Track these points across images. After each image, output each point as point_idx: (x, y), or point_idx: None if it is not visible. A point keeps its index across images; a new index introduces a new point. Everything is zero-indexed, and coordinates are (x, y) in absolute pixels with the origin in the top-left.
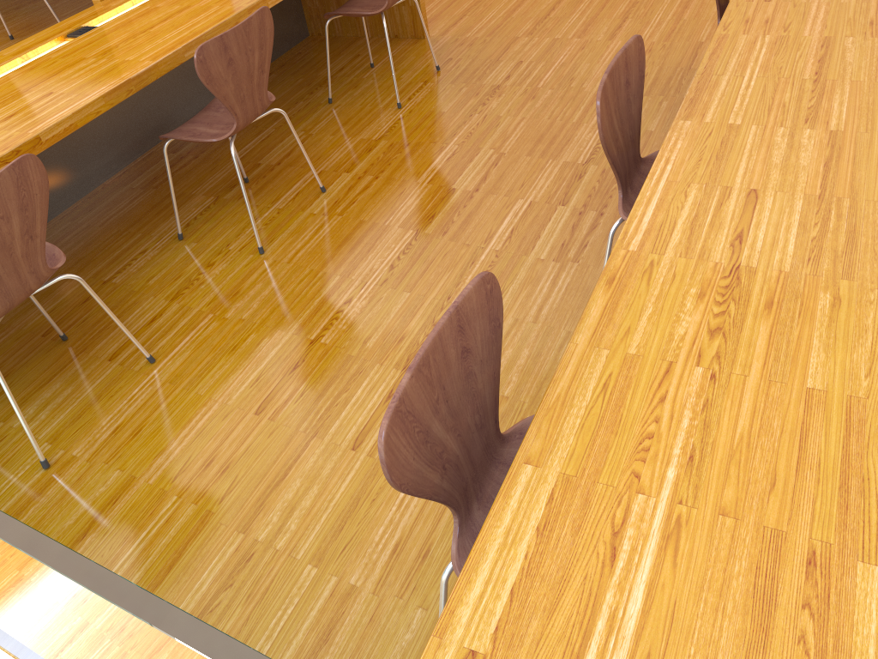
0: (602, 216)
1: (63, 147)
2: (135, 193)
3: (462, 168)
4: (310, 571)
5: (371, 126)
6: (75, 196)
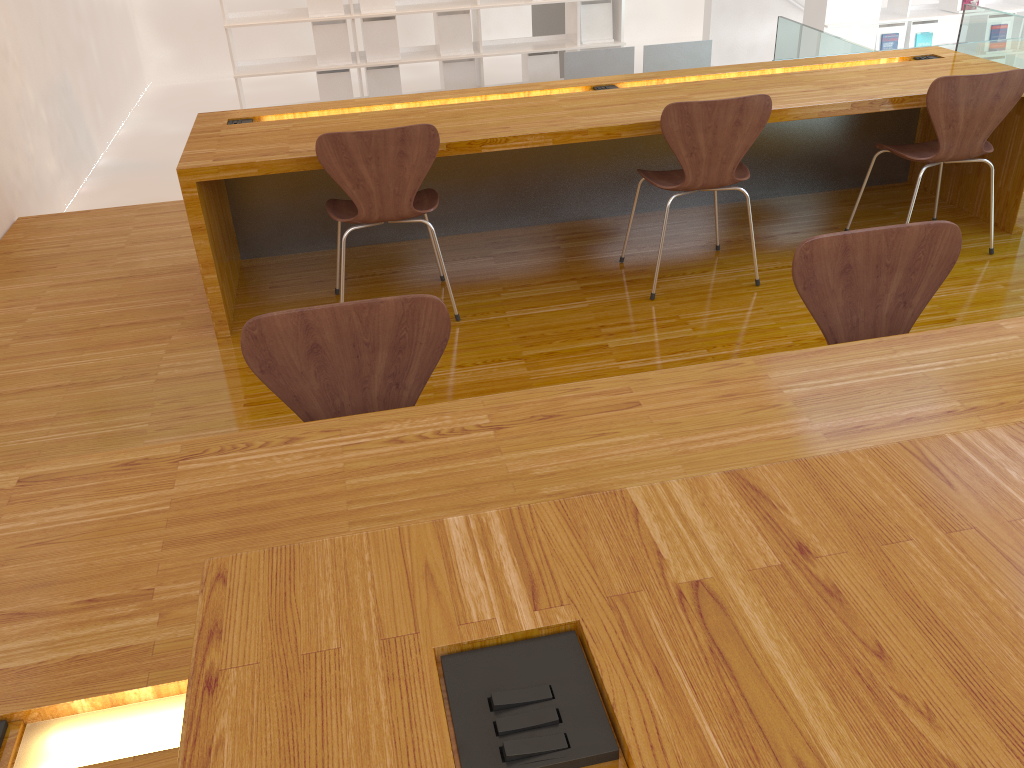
0: (605, 325)
1: None
2: None
3: None
4: (1023, 297)
5: None
6: None
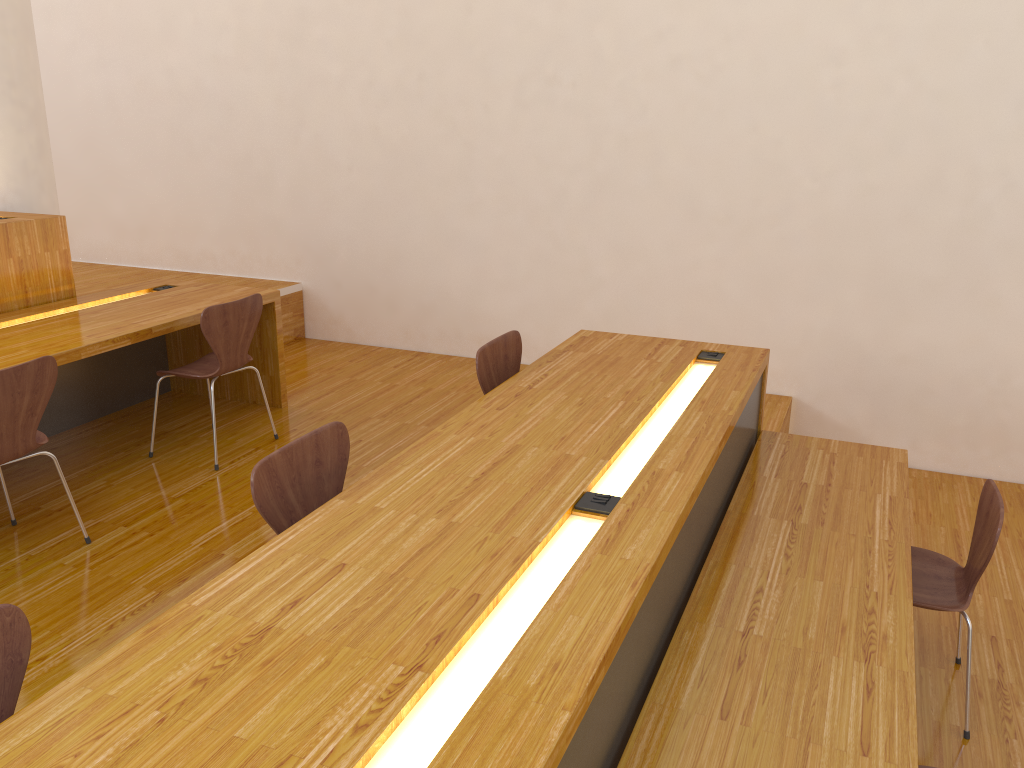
0: None
1: None
2: None
3: (243, 535)
4: None
5: (178, 484)
6: None
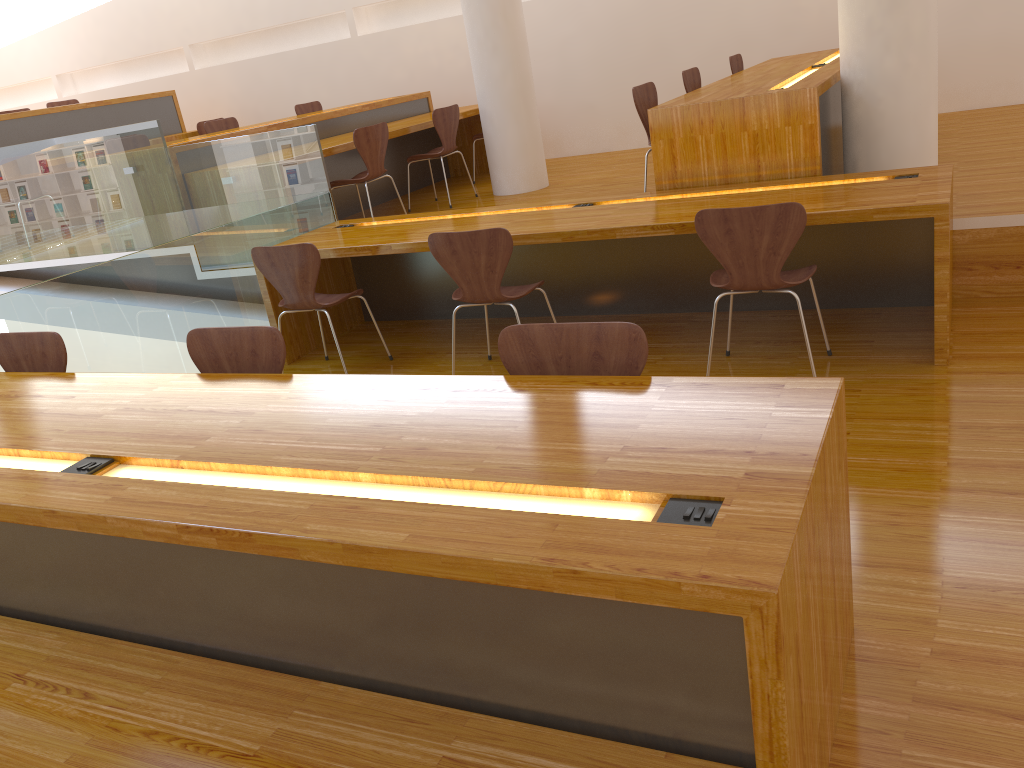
0: None
1: (569, 276)
2: None
3: None
4: None
5: None
6: (564, 312)
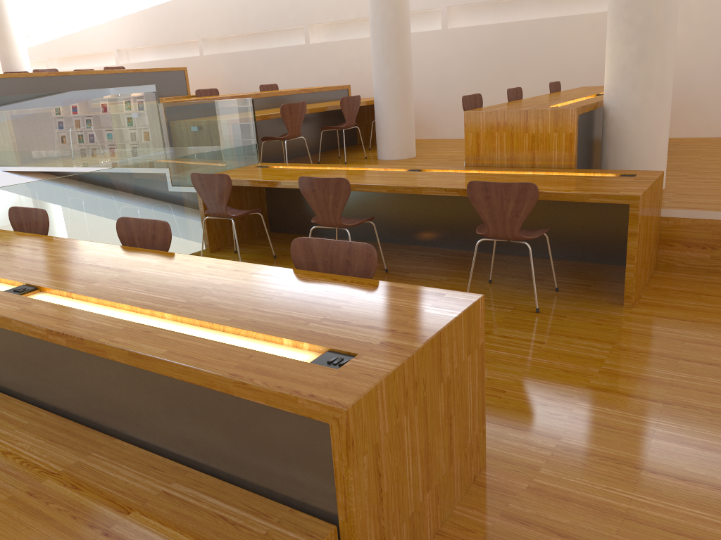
0: None
1: (402, 217)
2: (396, 252)
3: None
4: None
5: None
6: (397, 241)
